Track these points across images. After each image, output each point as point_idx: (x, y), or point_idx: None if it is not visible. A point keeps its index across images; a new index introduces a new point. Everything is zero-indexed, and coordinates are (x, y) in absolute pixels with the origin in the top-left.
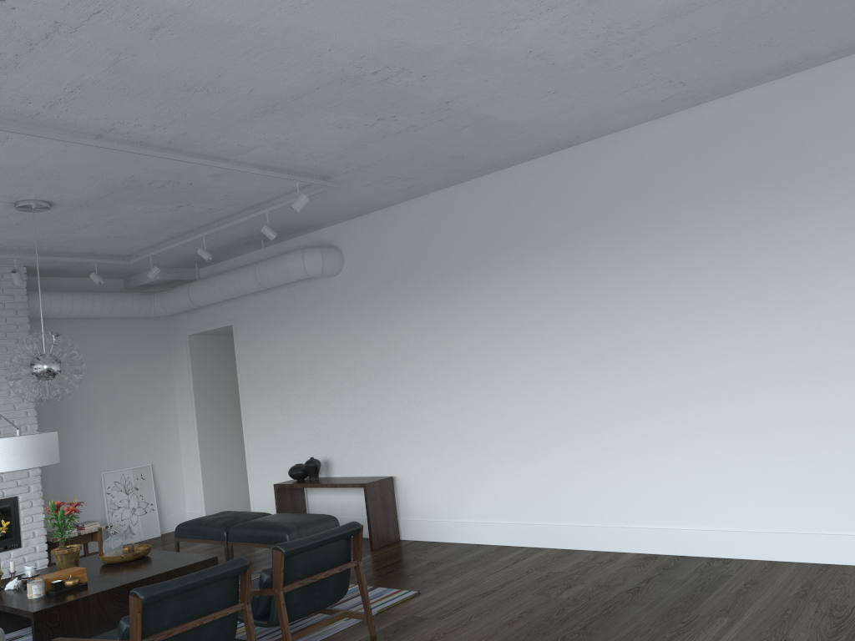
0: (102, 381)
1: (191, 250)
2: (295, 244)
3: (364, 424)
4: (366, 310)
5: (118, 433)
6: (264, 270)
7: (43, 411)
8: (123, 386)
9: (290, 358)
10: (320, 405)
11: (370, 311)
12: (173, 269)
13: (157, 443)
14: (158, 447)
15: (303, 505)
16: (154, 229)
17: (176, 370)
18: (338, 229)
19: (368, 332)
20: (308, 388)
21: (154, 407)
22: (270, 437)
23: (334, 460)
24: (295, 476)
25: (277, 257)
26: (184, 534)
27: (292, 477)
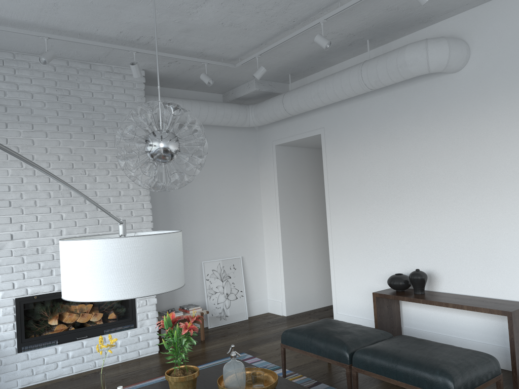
0: (203, 182)
1: (293, 54)
2: (402, 45)
3: (488, 239)
4: (502, 108)
5: (216, 228)
6: (373, 68)
7: (157, 205)
8: (220, 188)
9: (387, 165)
10: (424, 214)
11: (508, 109)
12: (267, 82)
13: (246, 239)
14: (246, 242)
15: (398, 315)
16: (271, 13)
17: (262, 177)
18: (464, 17)
19: (503, 134)
20: (409, 196)
21: (244, 207)
22: (359, 243)
23: (440, 274)
24: (397, 287)
25: (390, 52)
26: (292, 343)
27: (393, 288)
